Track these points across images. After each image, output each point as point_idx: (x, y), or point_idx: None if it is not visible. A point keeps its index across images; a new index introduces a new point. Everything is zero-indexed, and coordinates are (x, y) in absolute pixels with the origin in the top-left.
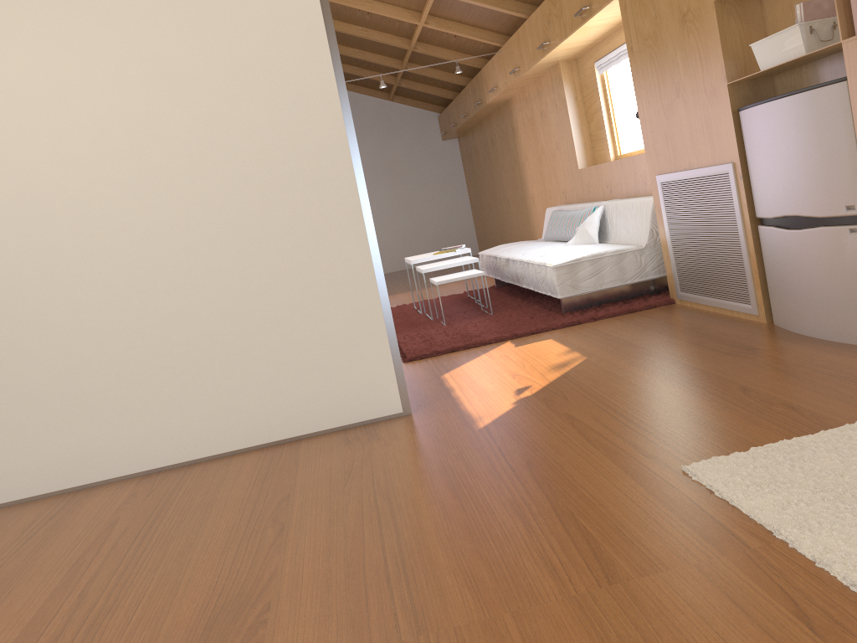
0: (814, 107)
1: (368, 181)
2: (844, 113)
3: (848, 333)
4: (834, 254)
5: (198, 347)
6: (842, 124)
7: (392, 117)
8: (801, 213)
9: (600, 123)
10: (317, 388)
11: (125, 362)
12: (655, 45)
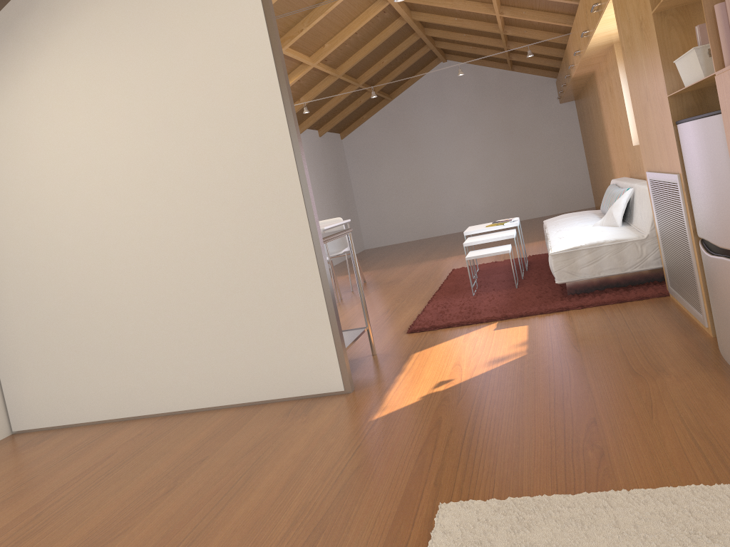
0: (706, 136)
1: (491, 142)
2: (726, 146)
3: None
4: None
5: (196, 326)
6: (725, 157)
7: (512, 85)
8: (709, 239)
9: None
10: (278, 365)
11: (150, 334)
12: (632, 48)
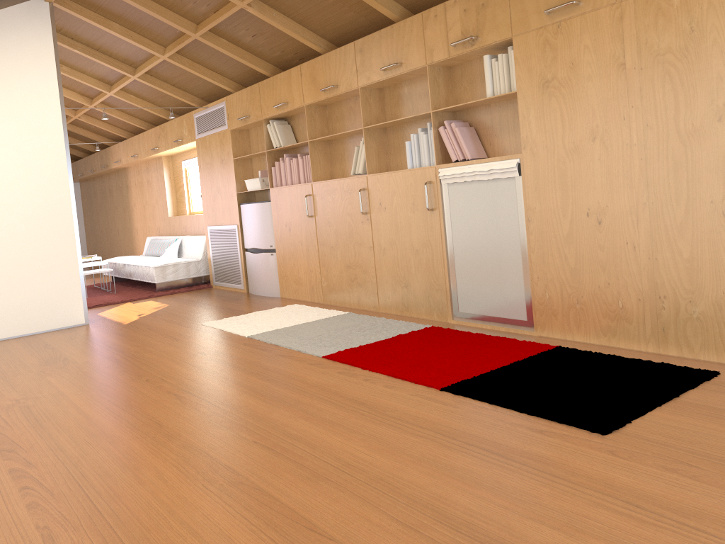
0: (262, 209)
1: None
2: (270, 212)
3: (270, 292)
4: (266, 262)
5: None
6: (269, 216)
7: None
8: (257, 247)
9: (183, 193)
10: (45, 311)
11: None
12: (210, 168)
